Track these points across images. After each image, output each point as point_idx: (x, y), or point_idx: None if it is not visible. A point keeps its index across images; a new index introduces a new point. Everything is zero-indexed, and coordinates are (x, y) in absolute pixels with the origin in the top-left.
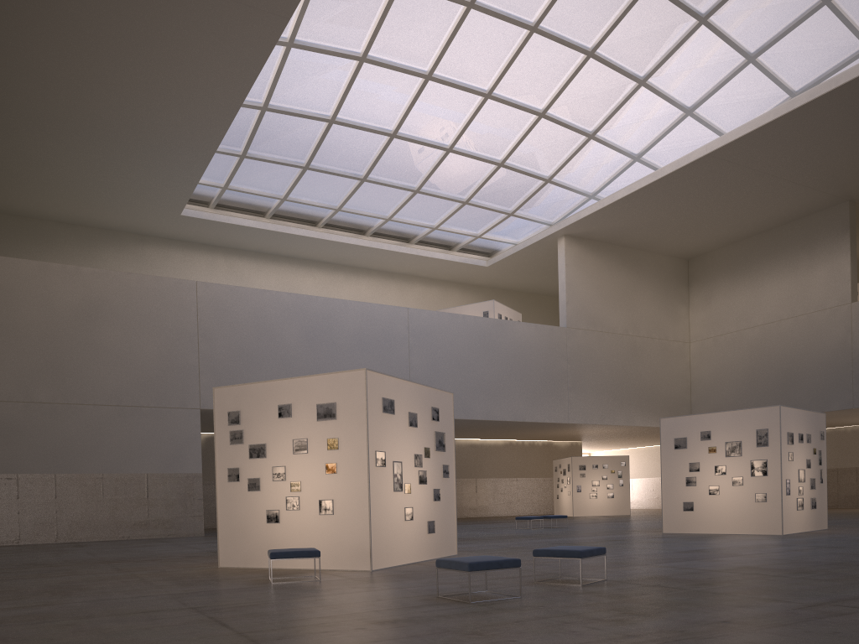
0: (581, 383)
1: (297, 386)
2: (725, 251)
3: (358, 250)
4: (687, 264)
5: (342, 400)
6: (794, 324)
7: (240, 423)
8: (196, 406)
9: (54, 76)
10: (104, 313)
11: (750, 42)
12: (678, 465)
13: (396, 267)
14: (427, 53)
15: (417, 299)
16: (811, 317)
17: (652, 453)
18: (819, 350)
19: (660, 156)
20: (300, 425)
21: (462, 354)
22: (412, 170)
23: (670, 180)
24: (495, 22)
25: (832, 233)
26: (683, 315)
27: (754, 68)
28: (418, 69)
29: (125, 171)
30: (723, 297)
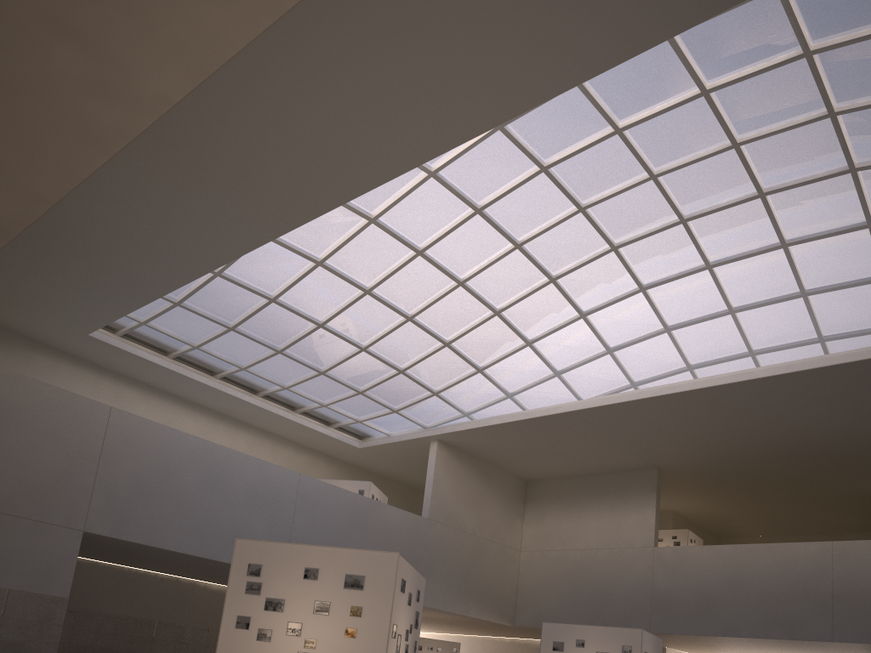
0: (433, 570)
1: (327, 554)
2: (558, 482)
3: (248, 406)
4: (526, 485)
5: (371, 575)
6: (609, 554)
7: (260, 576)
8: (80, 527)
9: None
10: (9, 416)
11: (611, 340)
12: None
13: (276, 428)
14: (373, 274)
15: (287, 461)
16: (622, 551)
17: (463, 641)
18: (627, 580)
19: (528, 399)
20: (325, 589)
21: (339, 525)
22: (325, 355)
23: (538, 421)
24: (433, 269)
25: (643, 489)
26: (518, 527)
27: (610, 357)
28: (361, 283)
29: (57, 285)
30: (553, 519)
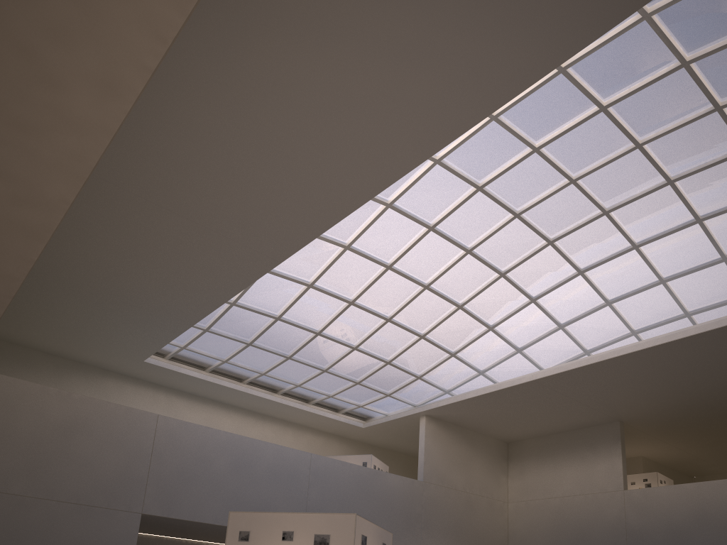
0: (431, 524)
1: (300, 518)
2: (534, 441)
3: (270, 403)
4: (507, 446)
5: (335, 533)
6: (584, 499)
7: (248, 540)
8: (139, 510)
9: (96, 264)
10: (82, 429)
11: (561, 317)
12: None
13: (295, 418)
14: (354, 289)
15: (306, 444)
16: (596, 496)
17: None
18: (603, 521)
19: (497, 374)
20: None
21: (347, 492)
22: (325, 357)
23: (506, 392)
24: (402, 279)
25: (609, 440)
26: (503, 482)
27: (562, 332)
28: (345, 297)
29: (116, 327)
30: (533, 473)
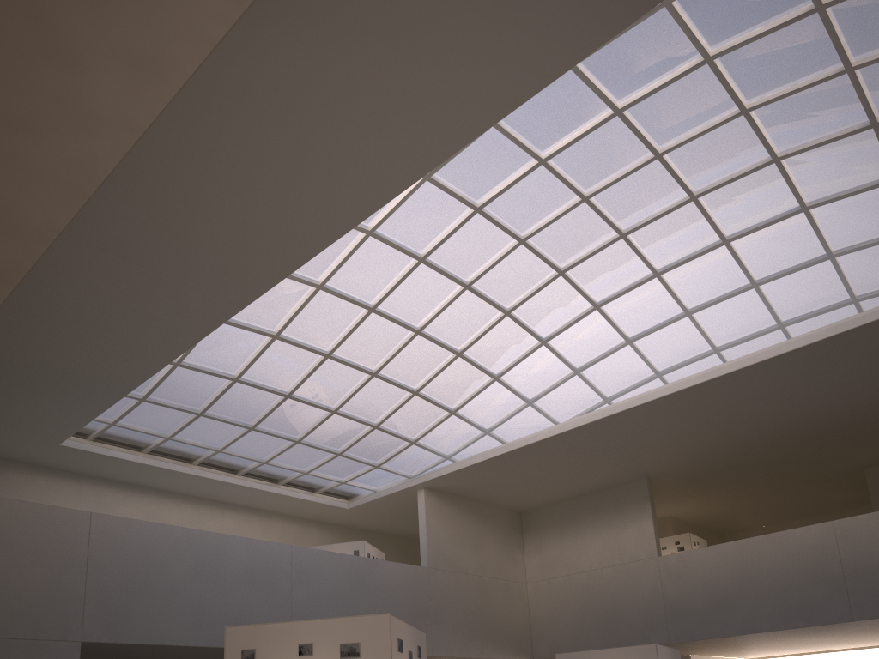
0: (442, 618)
1: (319, 626)
2: (552, 508)
3: (230, 487)
4: (520, 516)
5: (366, 640)
6: (614, 571)
7: None
8: (77, 638)
9: None
10: None
11: (576, 360)
12: None
13: (262, 504)
14: (330, 338)
15: (278, 534)
16: (627, 566)
17: None
18: (637, 594)
19: (505, 432)
20: None
21: (339, 589)
22: (297, 424)
23: (519, 452)
24: (388, 323)
25: (637, 501)
26: (520, 559)
27: (578, 378)
28: (320, 348)
29: (20, 402)
30: (553, 546)
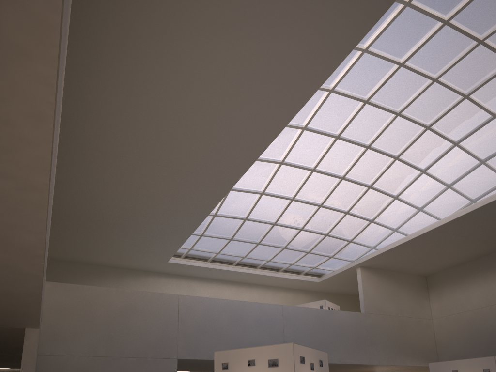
0: (375, 342)
1: (257, 350)
2: (446, 272)
3: (253, 275)
4: (425, 278)
5: (281, 357)
6: (490, 309)
7: (228, 368)
8: (175, 357)
9: (125, 207)
10: (134, 311)
11: (447, 179)
12: None
13: (271, 283)
14: (292, 189)
15: (282, 299)
16: None
17: None
18: None
19: (407, 229)
20: (259, 369)
21: (311, 328)
22: (282, 238)
23: (414, 240)
24: (324, 176)
25: None
26: (426, 305)
27: (451, 190)
28: (287, 196)
29: (146, 244)
30: (448, 295)
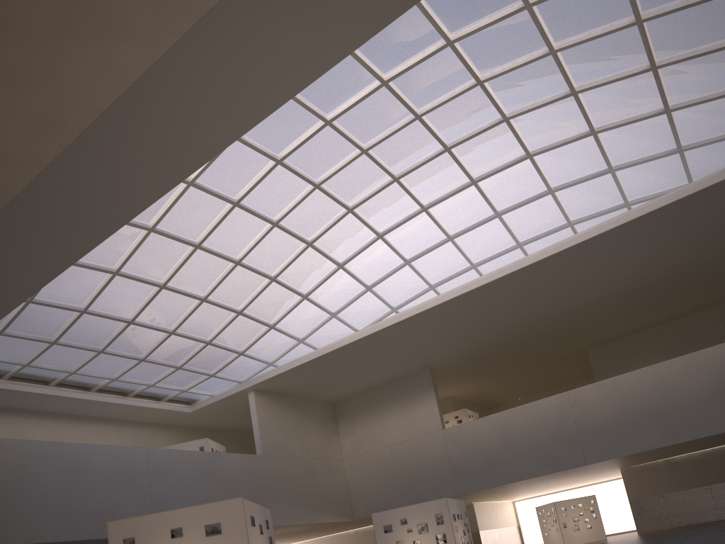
0: (278, 495)
1: (186, 513)
2: (358, 398)
3: (86, 403)
4: (333, 407)
5: (225, 520)
6: (411, 443)
7: None
8: None
9: None
10: None
11: (368, 279)
12: (388, 543)
13: (115, 414)
14: (163, 272)
15: (132, 439)
16: (420, 439)
17: (318, 543)
18: (429, 460)
19: (316, 340)
20: (191, 541)
21: (191, 480)
22: (141, 345)
23: (328, 356)
24: (212, 257)
25: (423, 387)
26: (336, 441)
27: (370, 293)
28: (155, 281)
29: None
30: (361, 428)
